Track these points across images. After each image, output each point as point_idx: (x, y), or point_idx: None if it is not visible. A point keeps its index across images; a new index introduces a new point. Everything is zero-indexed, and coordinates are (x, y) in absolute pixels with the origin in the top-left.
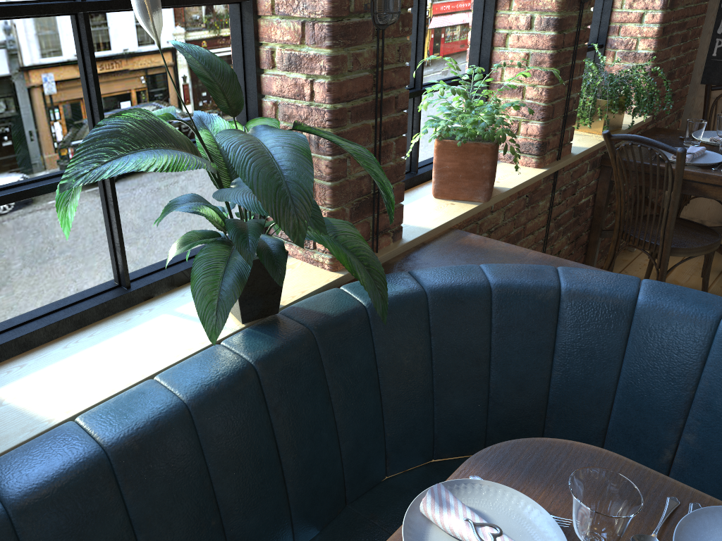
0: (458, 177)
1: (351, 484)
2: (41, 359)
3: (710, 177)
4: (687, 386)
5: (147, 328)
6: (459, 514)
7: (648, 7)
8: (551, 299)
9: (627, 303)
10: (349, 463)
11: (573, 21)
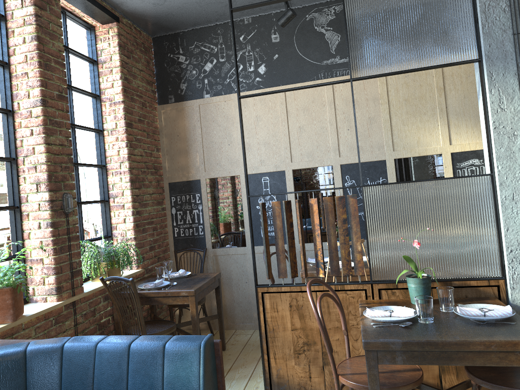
0: None
1: None
2: None
3: (160, 293)
4: (89, 384)
5: None
6: None
7: (126, 215)
8: (21, 357)
9: (59, 349)
10: None
11: (63, 222)
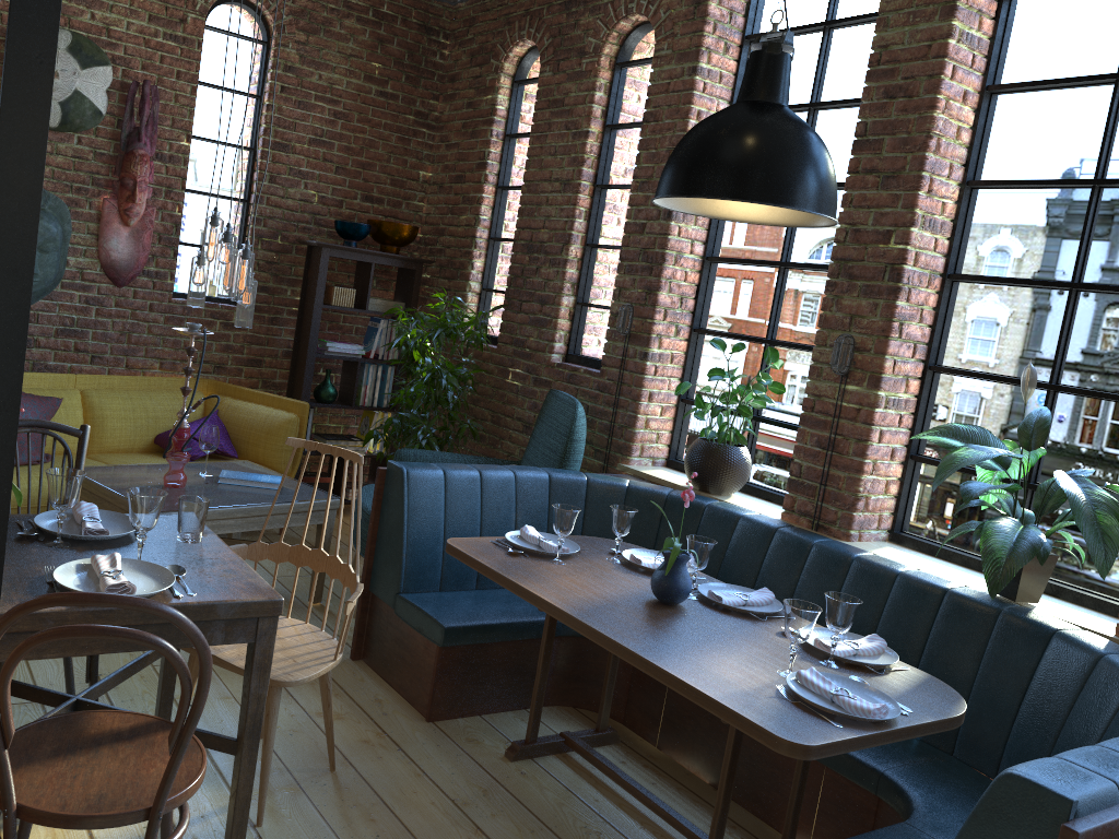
0: None
1: (960, 740)
2: (924, 556)
3: None
4: None
5: (973, 577)
6: (863, 642)
7: None
8: None
9: None
10: (966, 720)
11: None
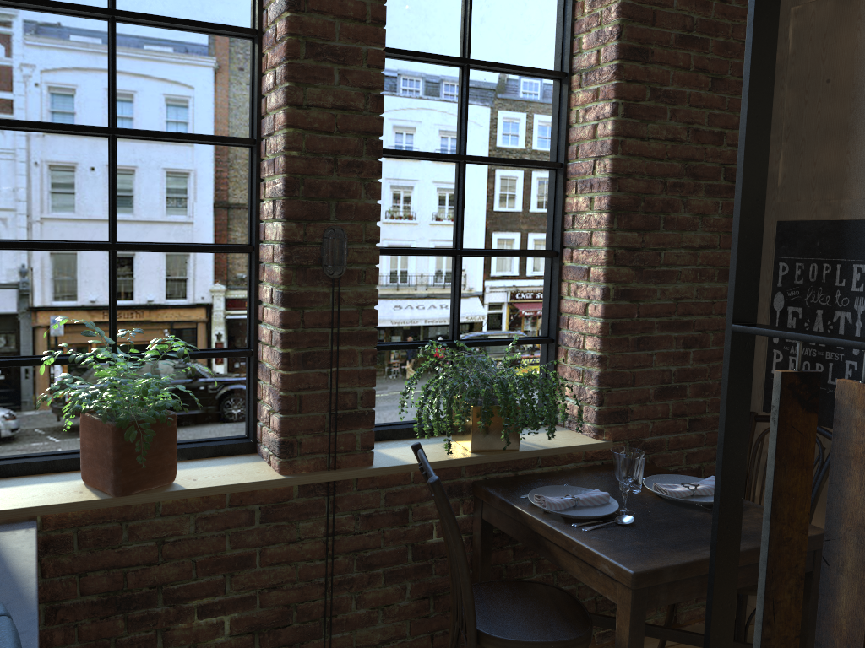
0: (94, 460)
1: None
2: None
3: (557, 535)
4: None
5: None
6: None
7: (590, 296)
8: None
9: None
10: None
11: (322, 298)
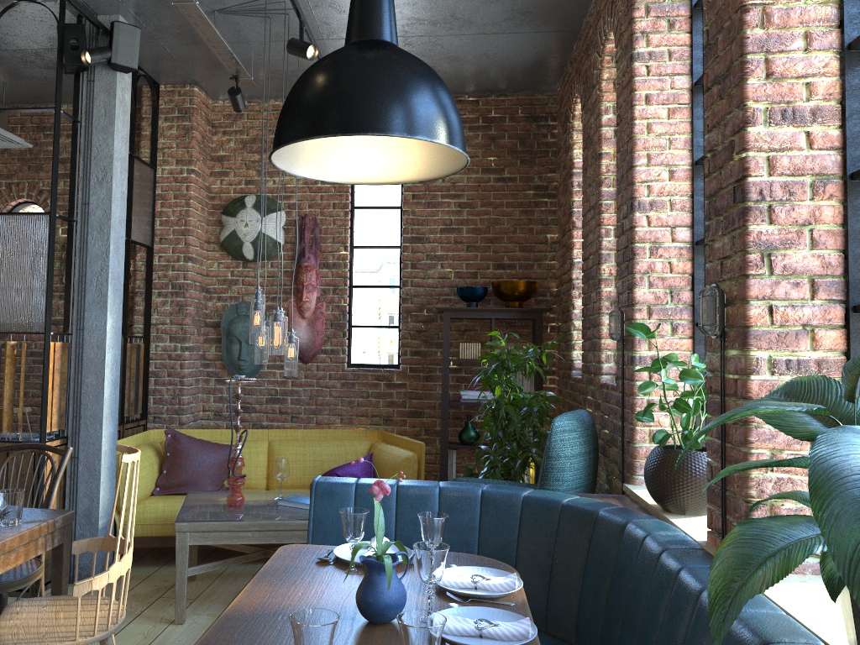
0: None
1: None
2: None
3: None
4: None
5: None
6: None
7: None
8: None
9: None
10: None
11: None
